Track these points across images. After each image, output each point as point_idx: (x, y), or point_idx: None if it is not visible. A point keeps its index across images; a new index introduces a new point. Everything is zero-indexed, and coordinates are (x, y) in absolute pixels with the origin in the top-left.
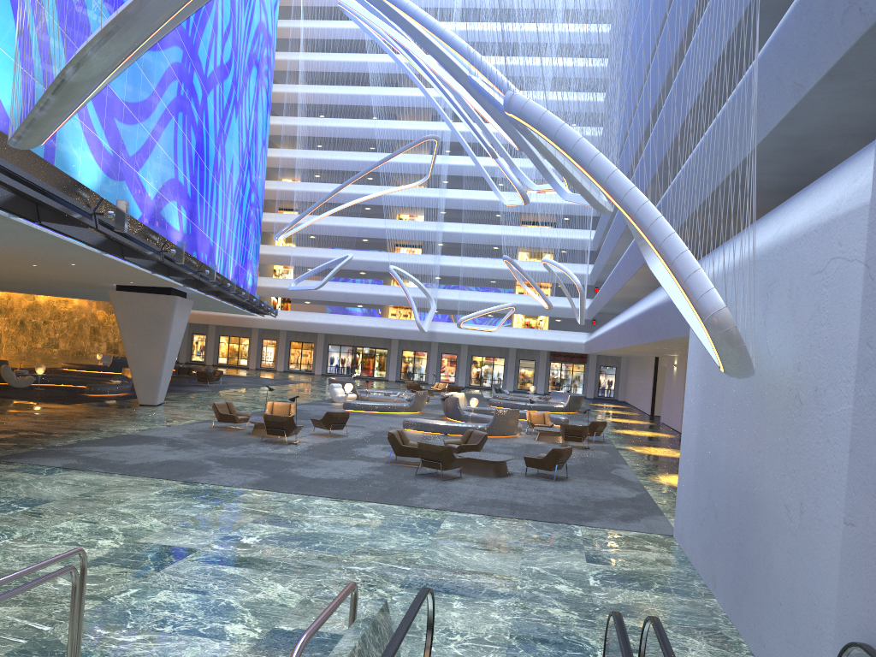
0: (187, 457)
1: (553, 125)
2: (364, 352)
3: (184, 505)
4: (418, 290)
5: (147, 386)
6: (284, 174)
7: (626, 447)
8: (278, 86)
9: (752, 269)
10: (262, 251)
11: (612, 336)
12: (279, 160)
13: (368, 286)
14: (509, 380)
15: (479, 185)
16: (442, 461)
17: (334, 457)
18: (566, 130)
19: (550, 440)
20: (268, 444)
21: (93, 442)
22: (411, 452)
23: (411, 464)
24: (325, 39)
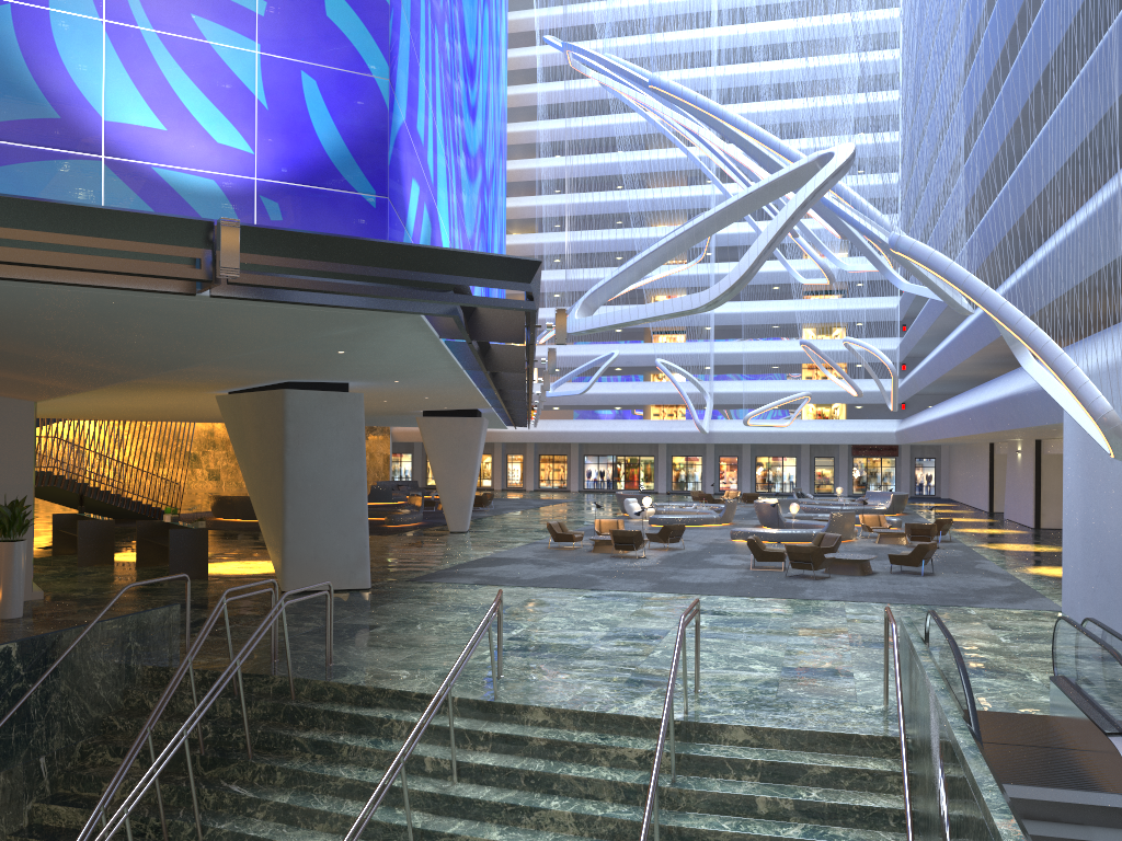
0: (565, 572)
1: (942, 263)
2: (627, 462)
3: (616, 604)
4: (688, 384)
5: (457, 512)
6: None
7: (978, 545)
8: (508, 163)
9: None
10: None
11: (946, 424)
12: (515, 247)
13: (628, 384)
14: (803, 482)
15: None
16: (813, 561)
17: (694, 566)
18: (955, 268)
19: (892, 542)
20: (619, 559)
21: (467, 565)
22: (772, 557)
23: (773, 569)
24: (557, 103)
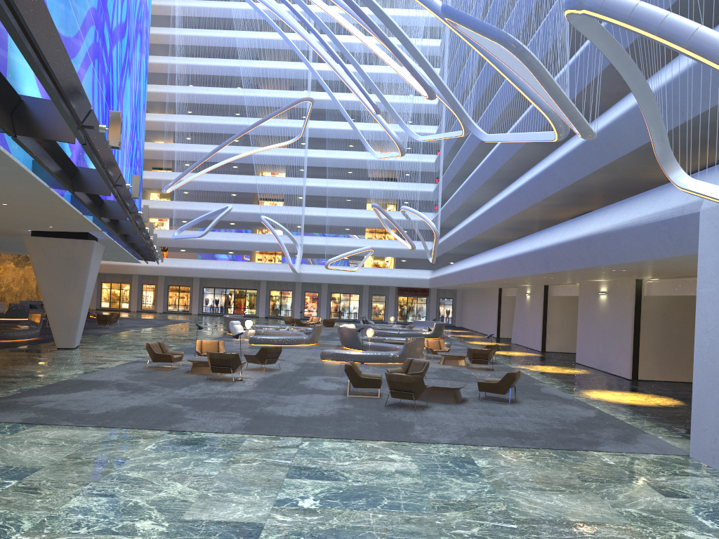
0: (149, 401)
1: (655, 15)
2: (236, 293)
3: (194, 461)
4: (285, 237)
5: (65, 329)
6: (157, 137)
7: (520, 367)
8: (151, 58)
9: None
10: (141, 205)
11: (487, 270)
12: (154, 123)
13: (239, 234)
14: (364, 312)
15: (332, 146)
16: (414, 391)
17: (291, 392)
18: (676, 19)
19: (455, 363)
20: (215, 382)
21: (38, 391)
22: (369, 384)
23: (368, 395)
24: (193, 17)
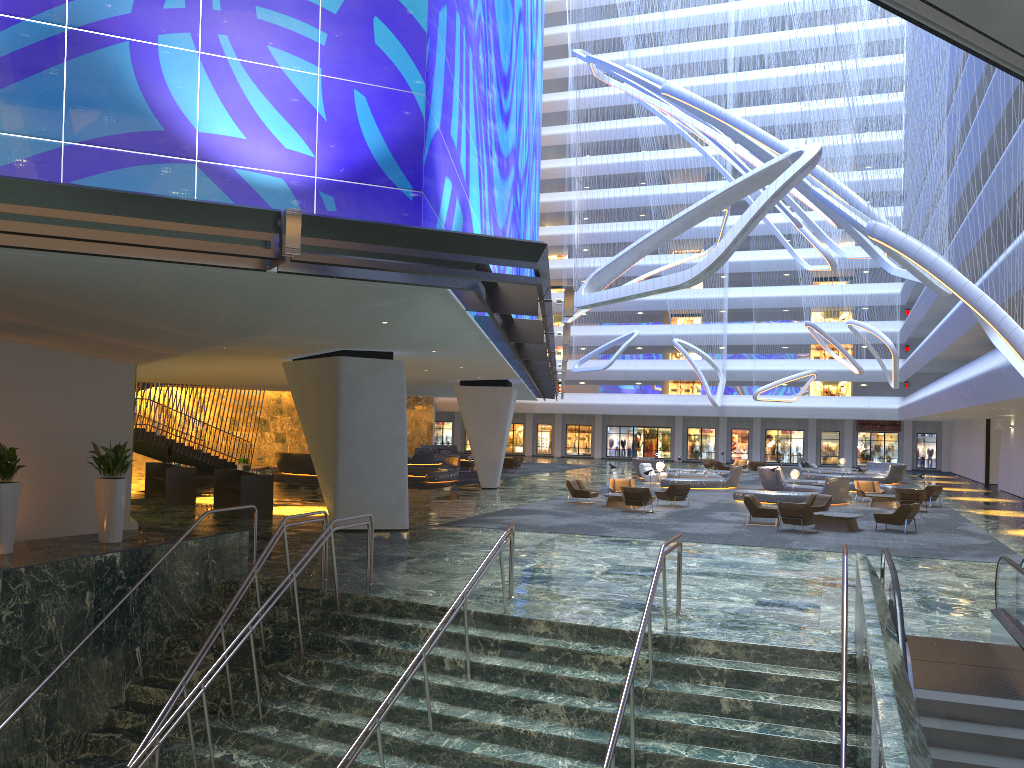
0: (579, 521)
1: (913, 248)
2: (646, 432)
3: (620, 548)
4: (703, 362)
5: (488, 470)
6: (549, 251)
7: (966, 510)
8: (542, 163)
9: None
10: None
11: (940, 399)
12: (547, 238)
13: (648, 361)
14: (810, 454)
15: (762, 243)
16: (802, 517)
17: (695, 520)
18: (924, 252)
19: (884, 505)
20: (629, 513)
21: (494, 514)
22: (766, 513)
23: (767, 524)
24: (587, 108)
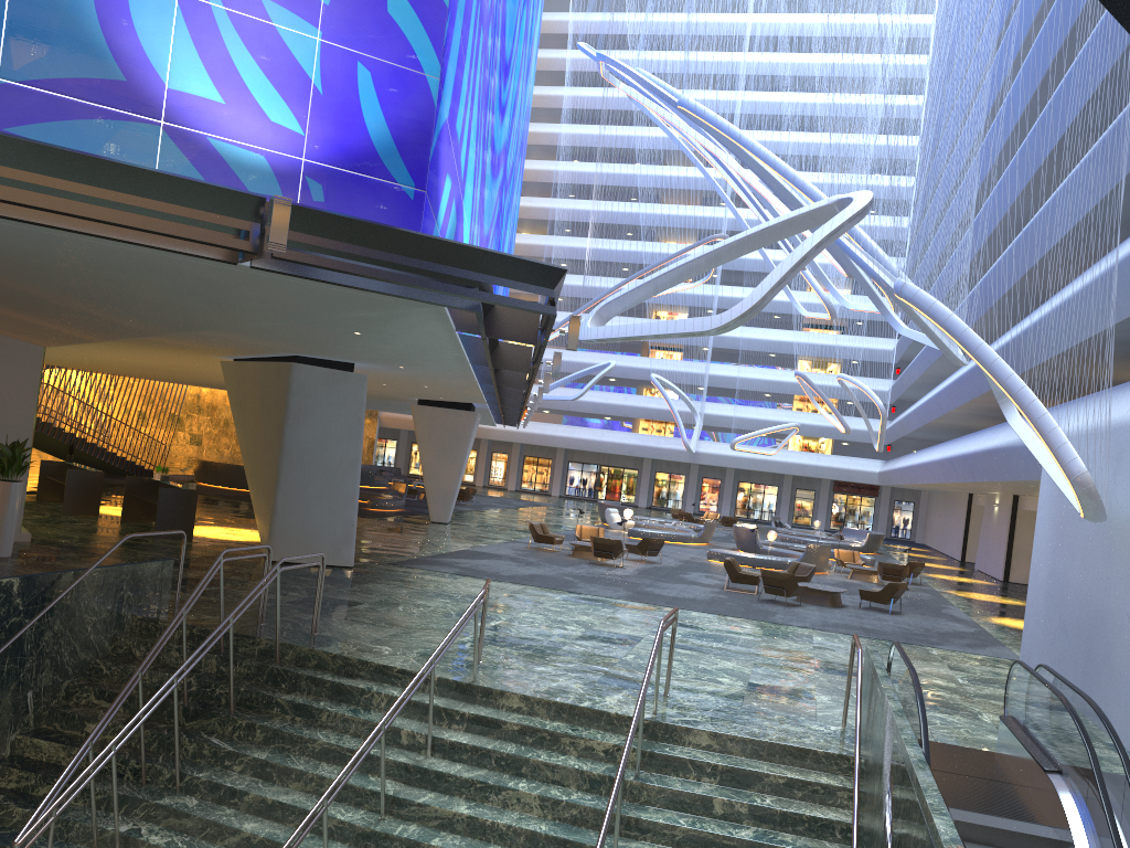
0: (543, 572)
1: (942, 314)
2: (610, 472)
3: (592, 608)
4: (680, 402)
5: (440, 503)
6: None
7: (947, 591)
8: (525, 162)
9: (1106, 442)
10: None
11: (929, 470)
12: (523, 247)
13: (621, 395)
14: (782, 512)
15: (755, 280)
16: (786, 588)
17: (669, 581)
18: (954, 320)
19: (864, 579)
20: (597, 566)
21: (448, 555)
22: (747, 580)
23: (746, 592)
24: (581, 108)
